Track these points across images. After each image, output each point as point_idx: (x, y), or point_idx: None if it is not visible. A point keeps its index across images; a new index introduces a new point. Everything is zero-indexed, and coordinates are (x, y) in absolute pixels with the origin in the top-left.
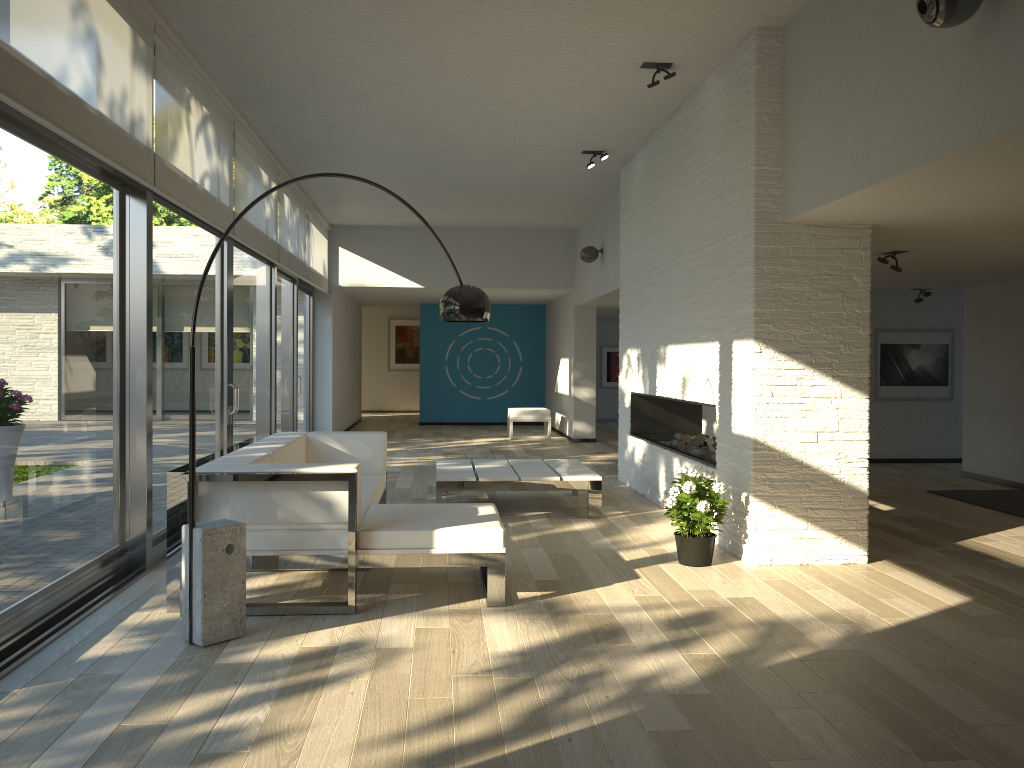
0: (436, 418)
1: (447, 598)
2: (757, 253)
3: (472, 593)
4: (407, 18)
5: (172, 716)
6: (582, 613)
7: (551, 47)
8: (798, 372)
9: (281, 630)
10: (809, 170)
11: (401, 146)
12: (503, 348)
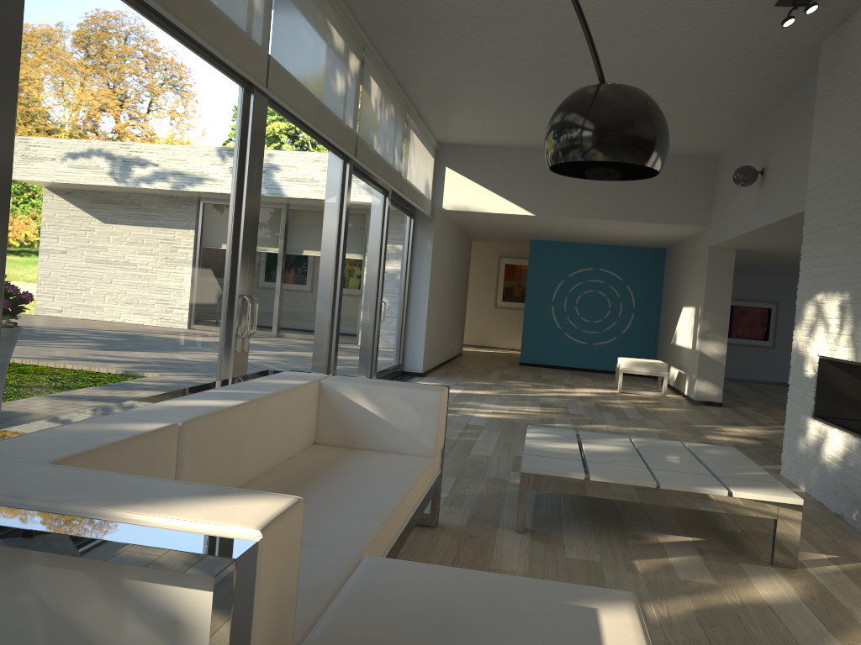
0: (537, 360)
1: None
2: None
3: None
4: None
5: None
6: None
7: None
8: None
9: None
10: None
11: None
12: (615, 292)
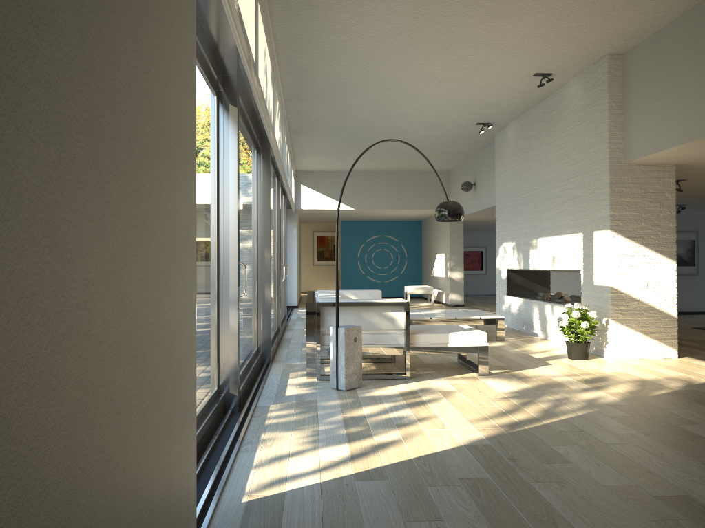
0: None
1: (452, 373)
2: (610, 181)
3: (464, 371)
4: (412, 52)
5: (364, 413)
6: (533, 378)
7: (486, 66)
8: (635, 248)
9: (377, 385)
10: (644, 134)
11: (368, 122)
12: (394, 249)
